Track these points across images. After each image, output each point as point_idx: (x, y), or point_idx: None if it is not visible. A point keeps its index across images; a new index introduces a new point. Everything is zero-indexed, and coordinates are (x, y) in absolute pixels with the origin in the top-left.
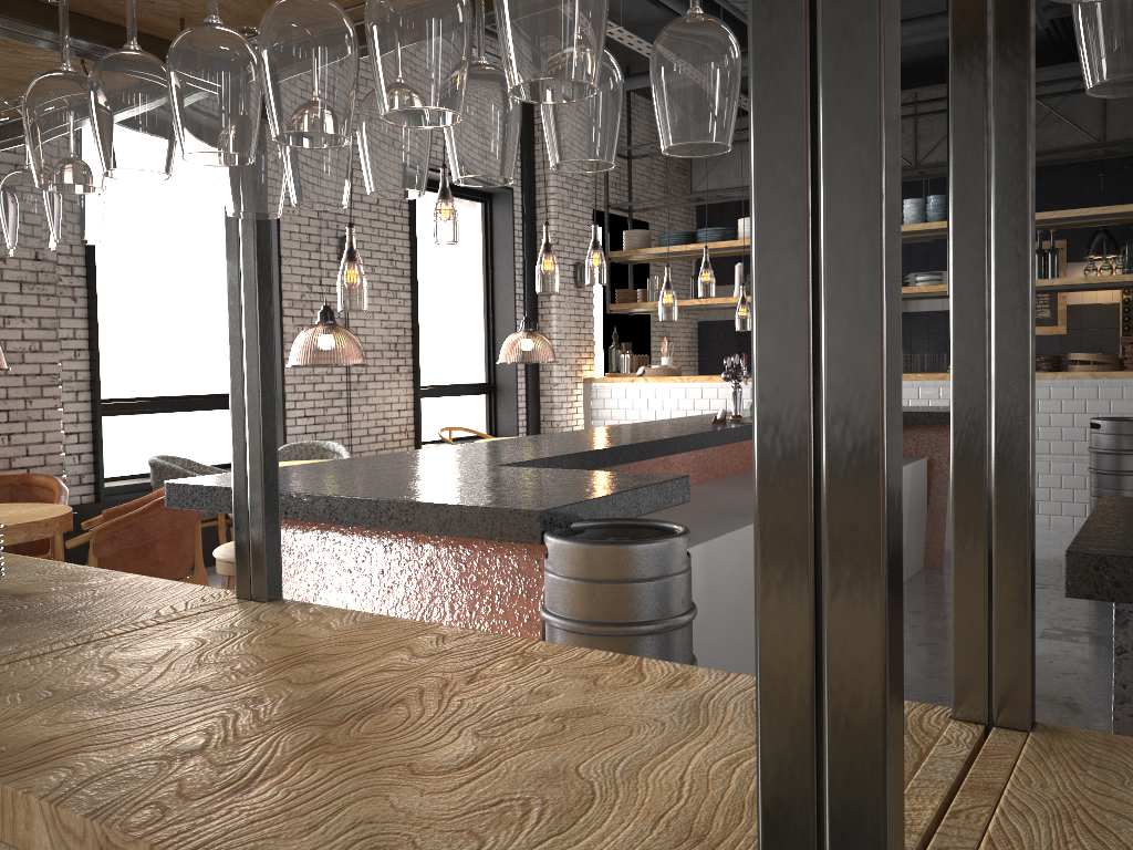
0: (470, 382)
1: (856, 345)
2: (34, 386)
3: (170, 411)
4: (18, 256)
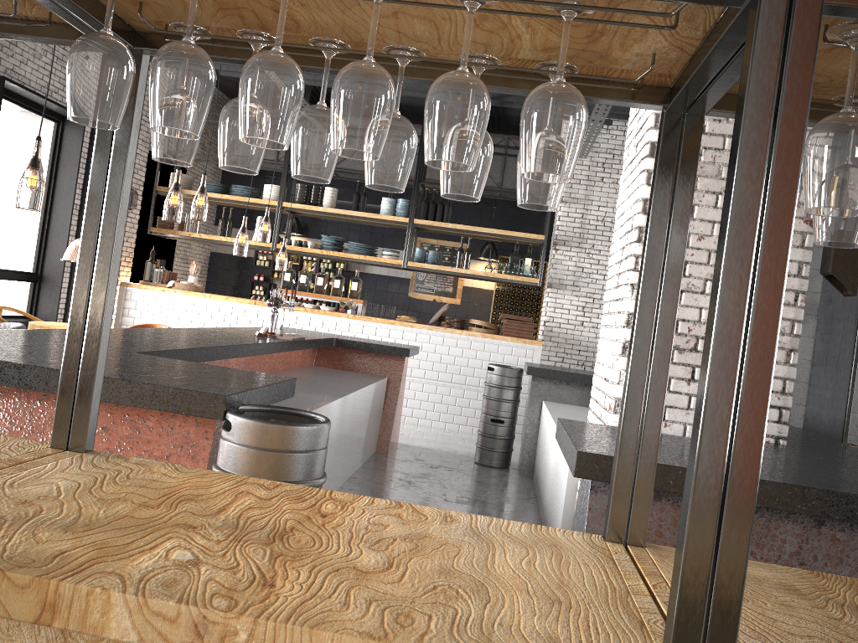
0: (19, 270)
1: (762, 358)
2: None
3: None
4: None
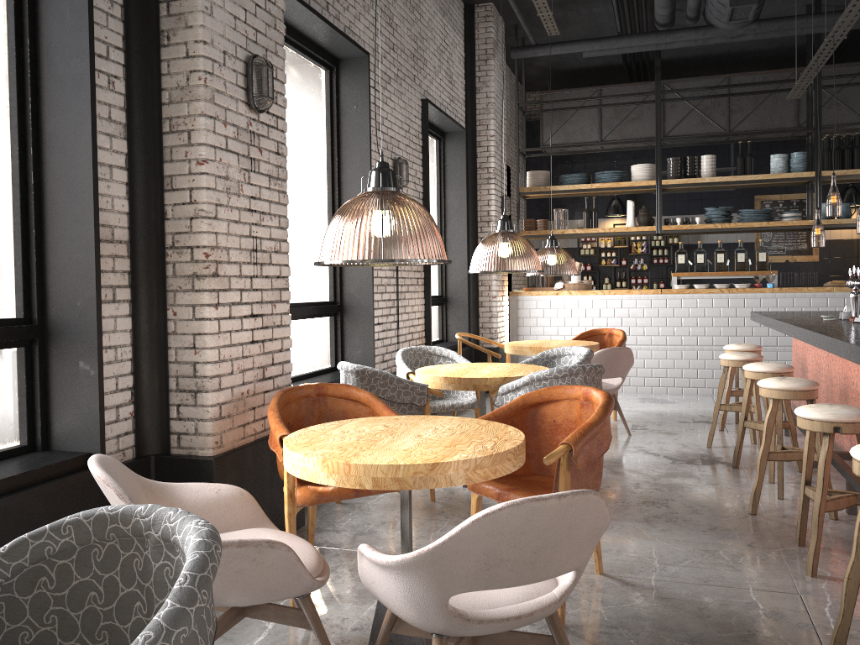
0: (432, 294)
1: None
2: (276, 289)
3: (294, 318)
4: (268, 147)
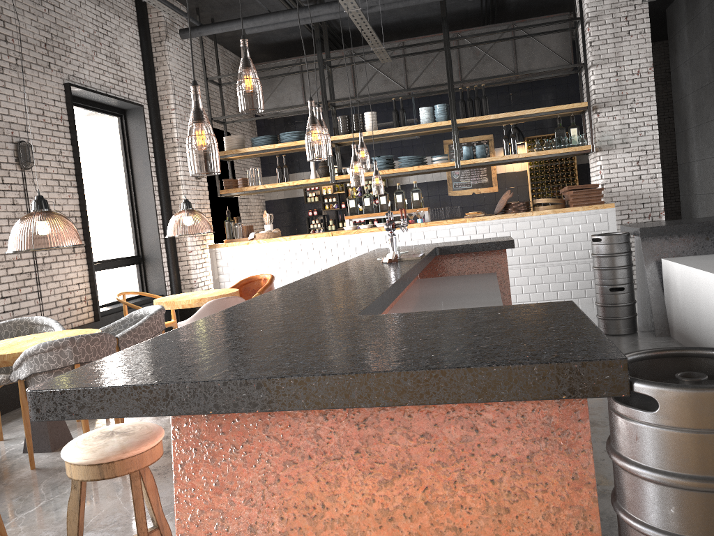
0: (124, 256)
1: None
2: None
3: None
4: None
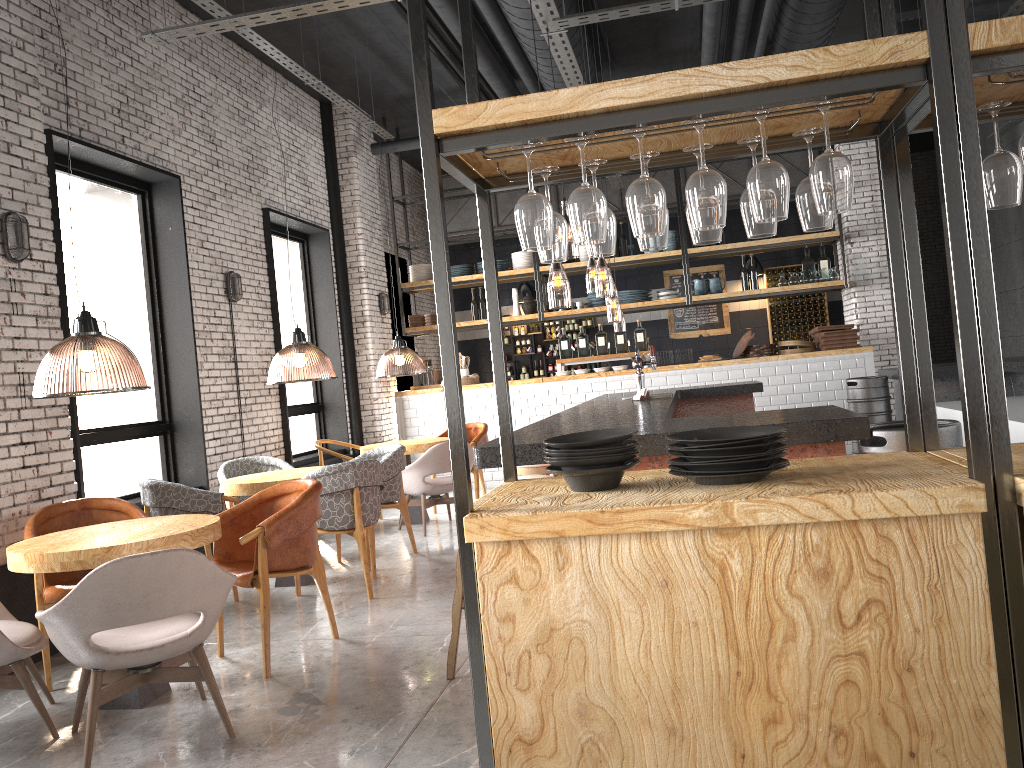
0: (304, 402)
1: None
2: (52, 417)
3: (109, 441)
4: (33, 291)
